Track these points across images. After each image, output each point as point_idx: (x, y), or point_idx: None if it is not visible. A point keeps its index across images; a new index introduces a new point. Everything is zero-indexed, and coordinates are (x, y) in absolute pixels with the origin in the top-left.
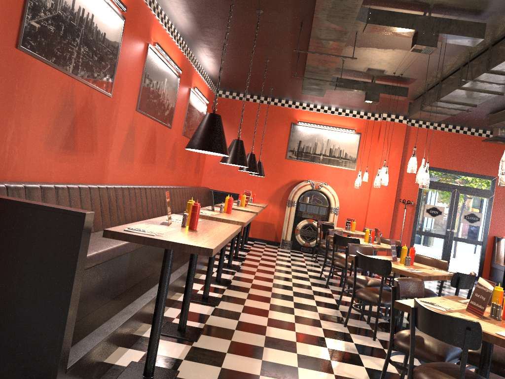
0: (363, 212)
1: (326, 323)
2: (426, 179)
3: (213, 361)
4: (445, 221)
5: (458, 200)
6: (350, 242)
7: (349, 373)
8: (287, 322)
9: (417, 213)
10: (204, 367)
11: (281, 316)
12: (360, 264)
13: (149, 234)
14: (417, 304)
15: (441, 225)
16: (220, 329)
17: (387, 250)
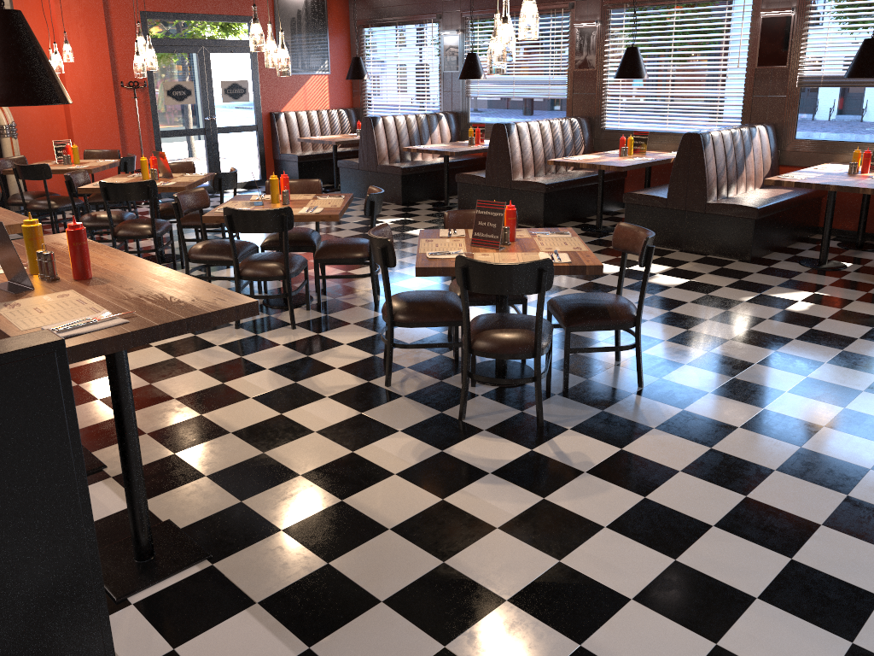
0: (60, 121)
1: (212, 336)
2: (287, 61)
3: (182, 475)
4: (199, 106)
5: (211, 65)
6: (142, 189)
7: (337, 385)
8: (163, 362)
9: (155, 102)
10: (186, 491)
11: (142, 358)
12: (242, 226)
13: (119, 324)
14: (470, 263)
15: (195, 113)
16: (100, 428)
17: (197, 184)
